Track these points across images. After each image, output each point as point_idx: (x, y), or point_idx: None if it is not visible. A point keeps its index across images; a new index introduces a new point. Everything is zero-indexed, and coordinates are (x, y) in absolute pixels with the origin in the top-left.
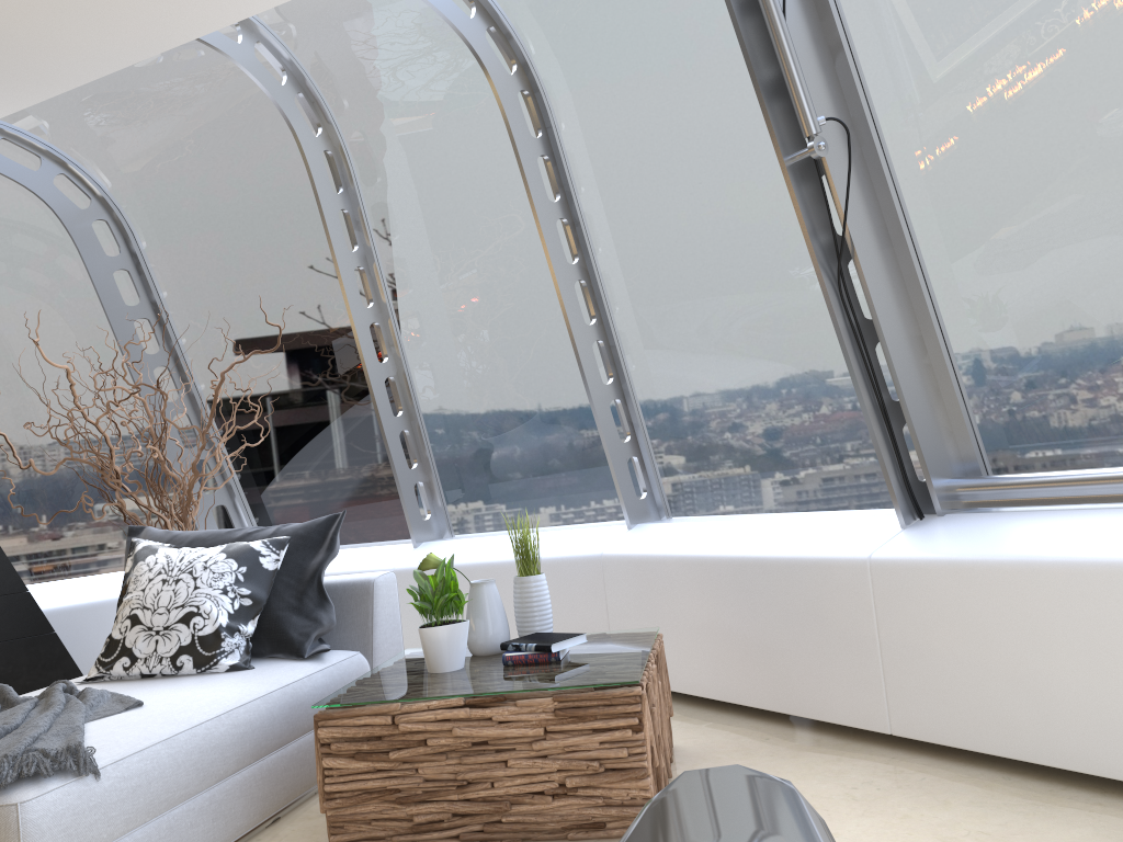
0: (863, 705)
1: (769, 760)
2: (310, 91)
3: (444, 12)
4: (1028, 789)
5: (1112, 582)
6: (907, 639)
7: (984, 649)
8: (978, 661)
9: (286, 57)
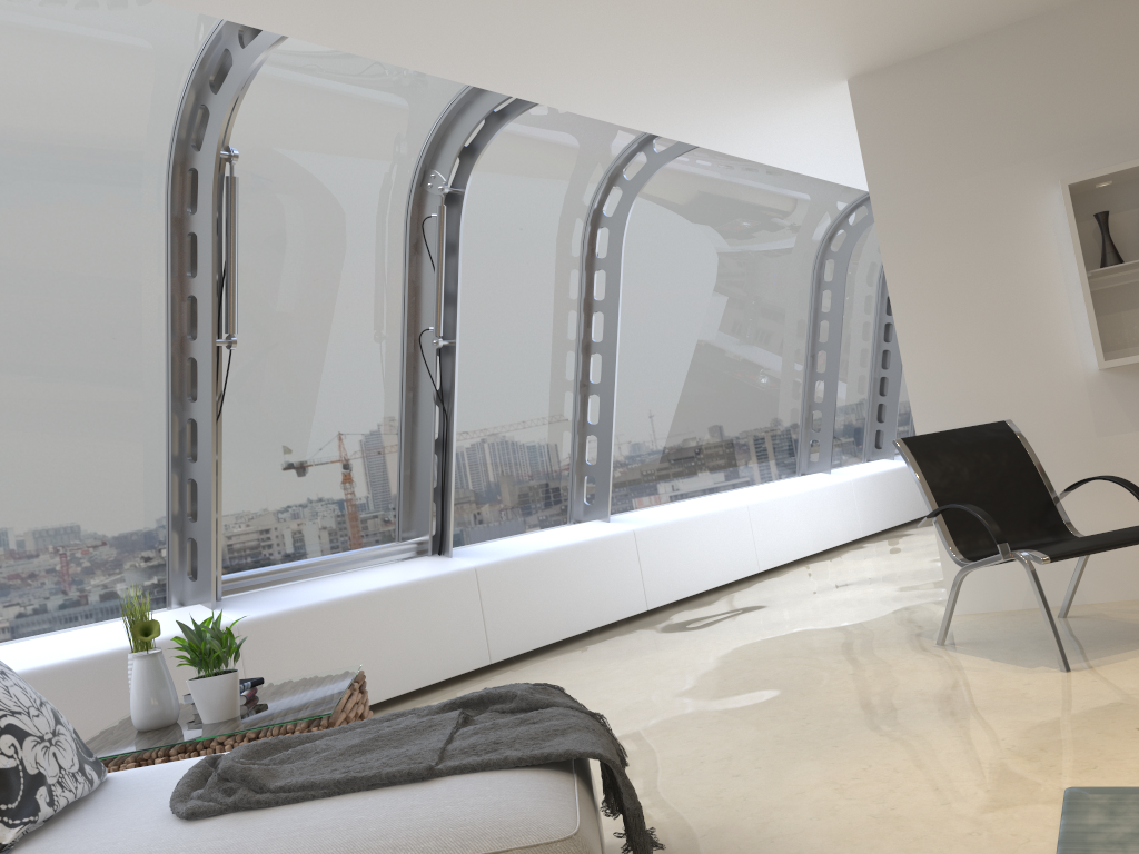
0: None
1: None
2: None
3: None
4: None
5: (373, 601)
6: (267, 670)
7: (315, 658)
8: (312, 667)
9: None
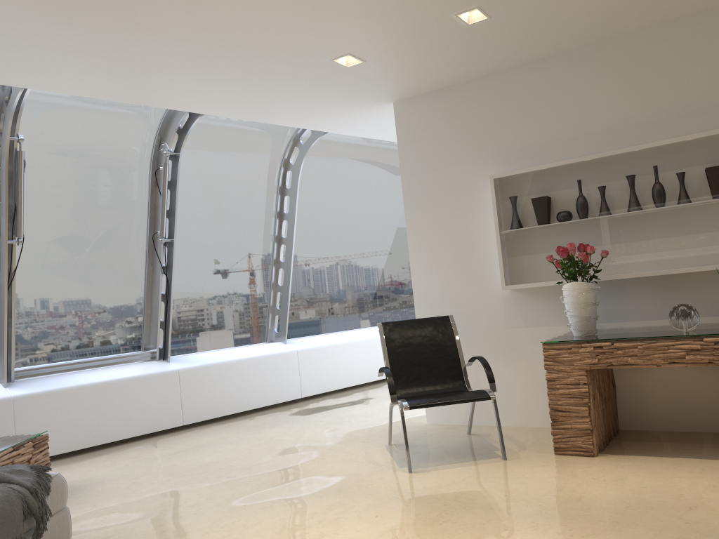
0: None
1: None
2: None
3: None
4: (81, 456)
5: (105, 387)
6: (29, 423)
7: (62, 418)
8: (59, 423)
9: None
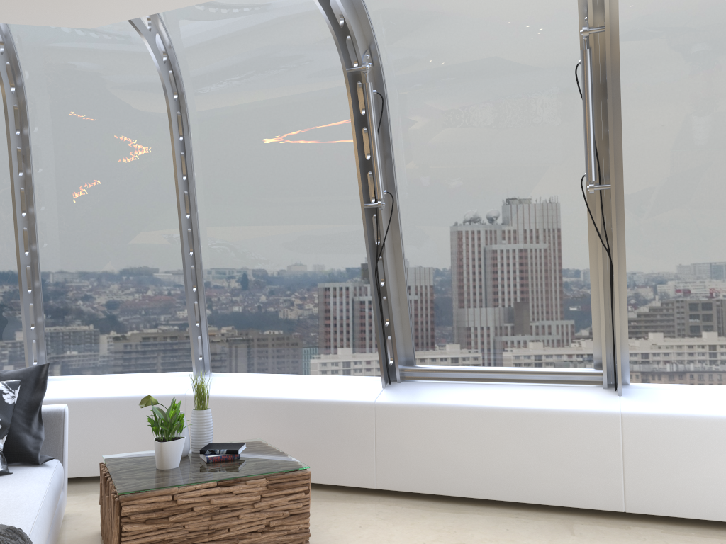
0: (362, 475)
1: (322, 506)
2: (15, 62)
3: (156, 58)
4: (447, 507)
5: (491, 416)
6: (391, 442)
7: (430, 445)
8: (427, 451)
9: (8, 37)
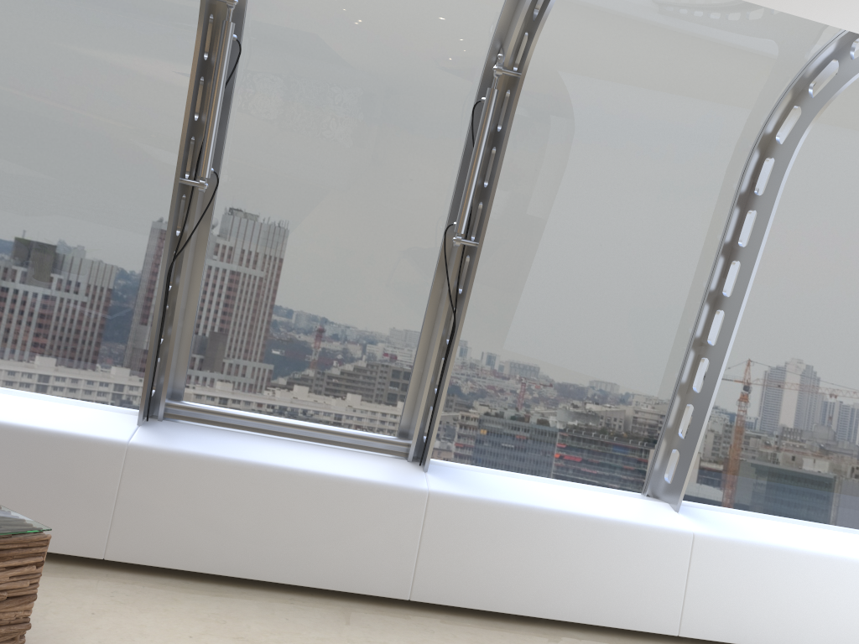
0: (86, 540)
1: None
2: None
3: None
4: (204, 588)
5: (284, 479)
6: (141, 498)
7: (196, 508)
8: (190, 515)
9: None
